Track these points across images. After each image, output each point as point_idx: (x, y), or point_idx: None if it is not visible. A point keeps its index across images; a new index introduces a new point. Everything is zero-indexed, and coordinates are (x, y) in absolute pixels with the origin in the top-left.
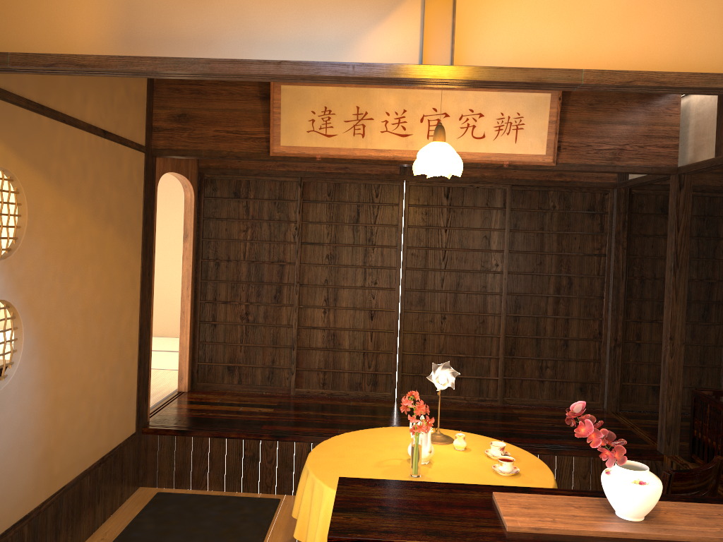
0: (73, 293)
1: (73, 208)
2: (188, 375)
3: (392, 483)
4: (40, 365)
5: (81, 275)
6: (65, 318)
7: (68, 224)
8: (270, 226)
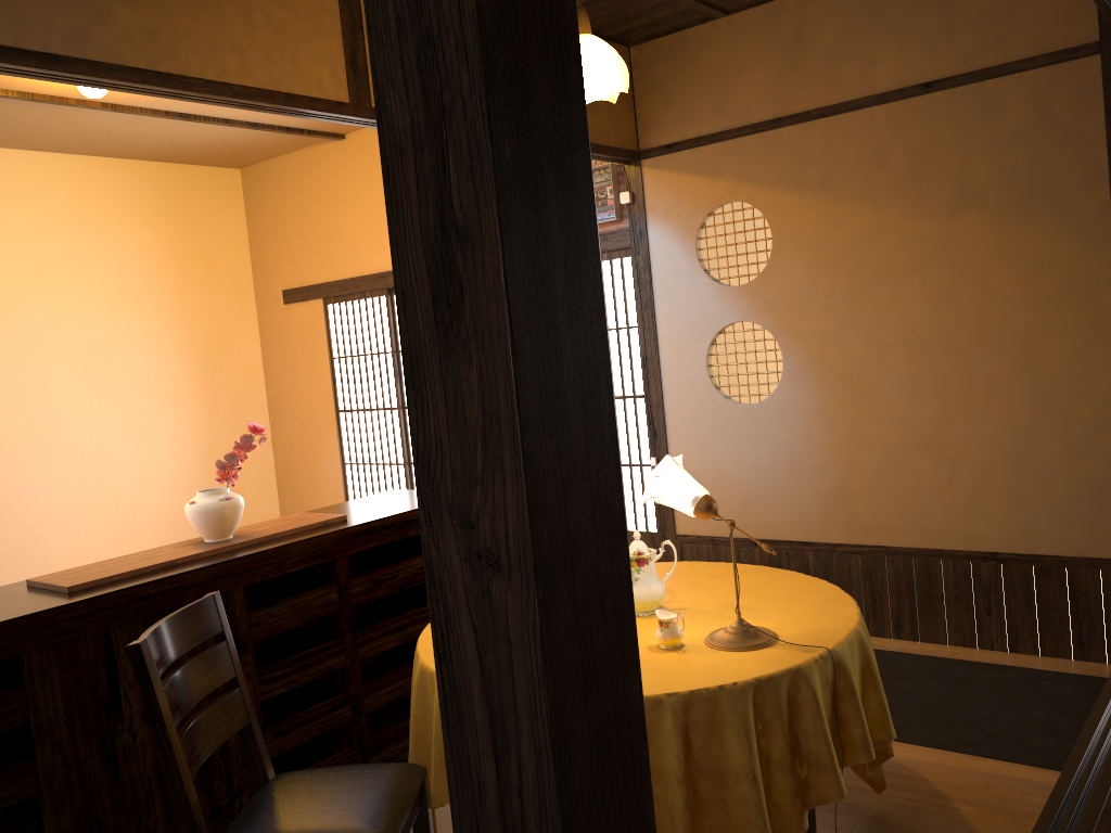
0: (876, 313)
1: (859, 210)
2: None
3: None
4: (816, 391)
5: (893, 290)
6: (860, 344)
7: (850, 231)
8: None
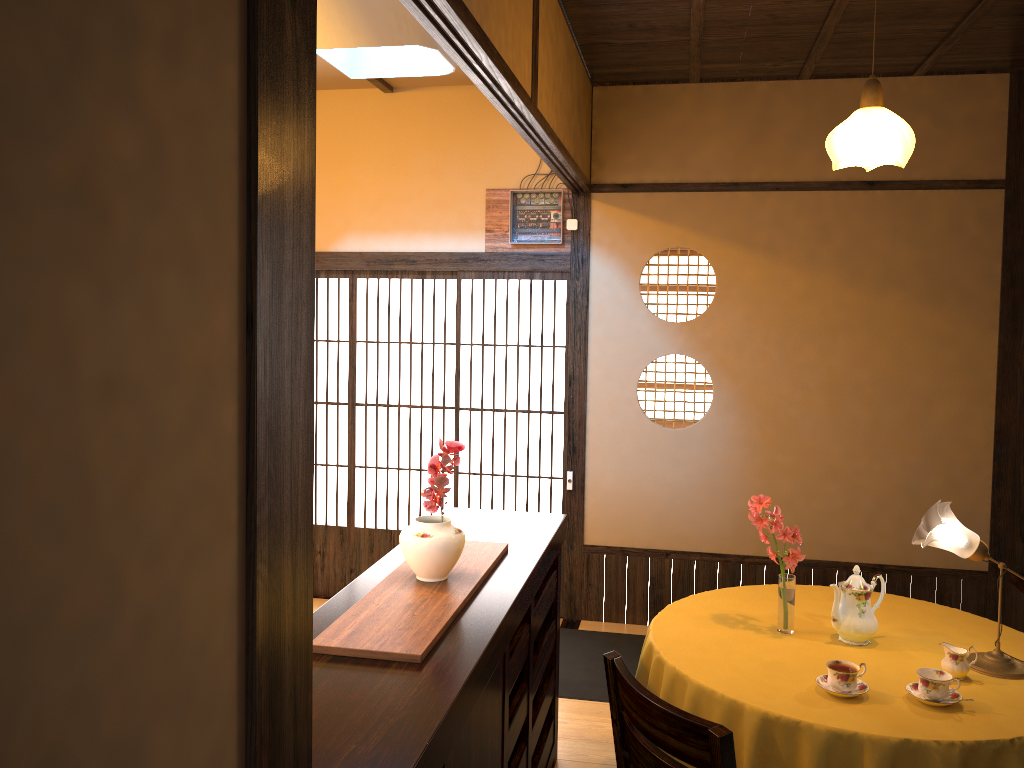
0: (804, 362)
1: (800, 274)
2: None
3: (548, 525)
4: (741, 423)
5: (821, 345)
6: (787, 386)
7: (790, 290)
8: None
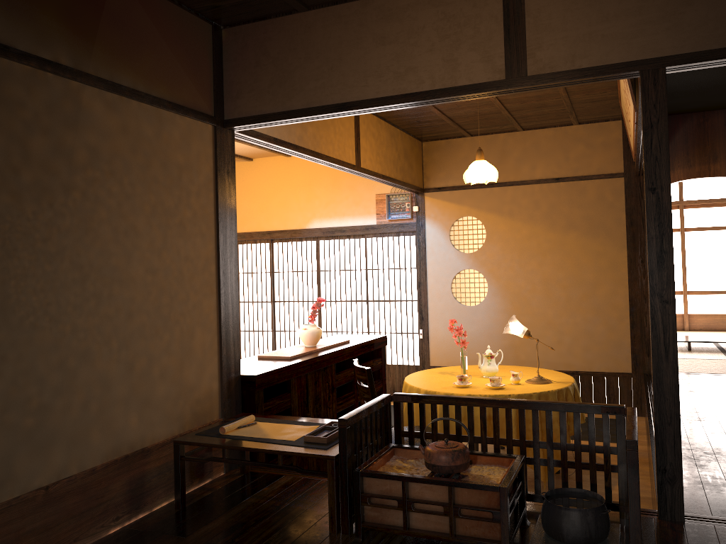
0: (531, 269)
1: (526, 226)
2: None
3: (374, 337)
4: (502, 301)
5: (539, 260)
6: (523, 282)
7: (521, 234)
8: None
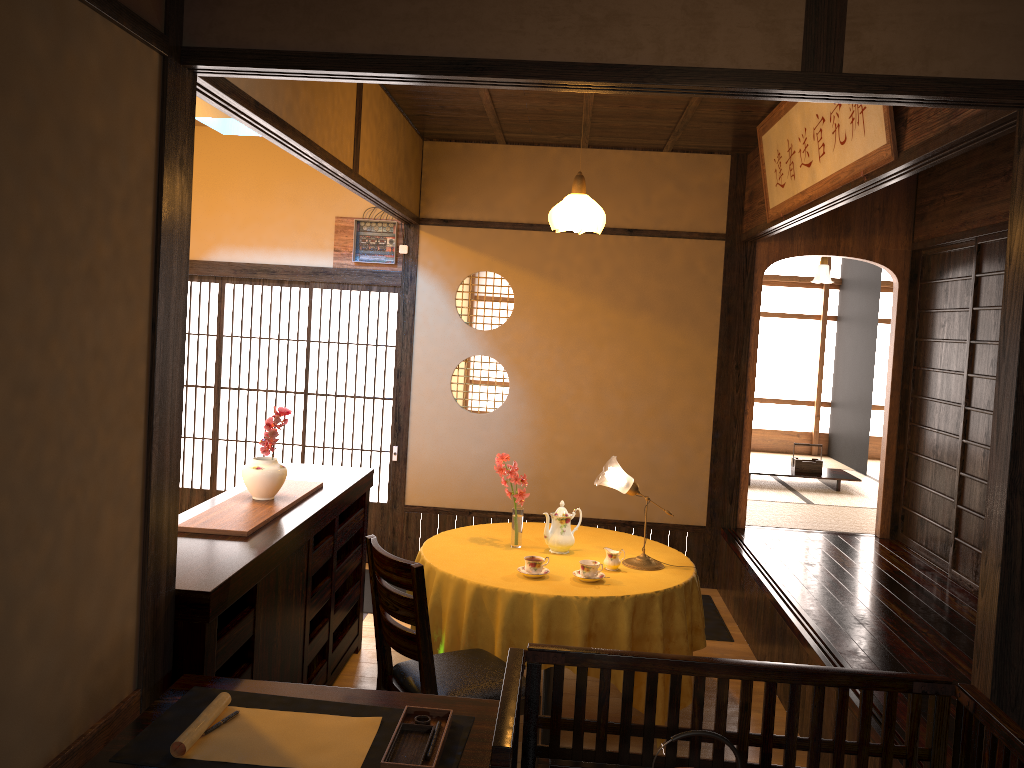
0: (578, 365)
1: (577, 297)
2: (880, 515)
3: (357, 474)
4: (530, 410)
5: (591, 352)
6: (565, 383)
7: (569, 309)
8: (959, 317)
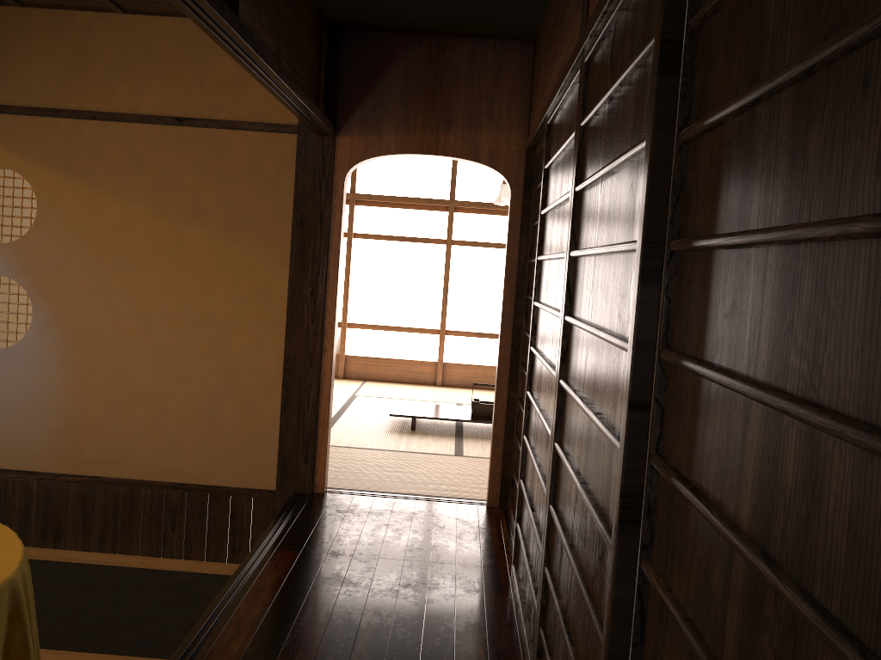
0: (118, 288)
1: (115, 203)
2: (488, 479)
3: None
4: (59, 344)
5: (133, 272)
6: (102, 310)
7: (106, 218)
8: None
